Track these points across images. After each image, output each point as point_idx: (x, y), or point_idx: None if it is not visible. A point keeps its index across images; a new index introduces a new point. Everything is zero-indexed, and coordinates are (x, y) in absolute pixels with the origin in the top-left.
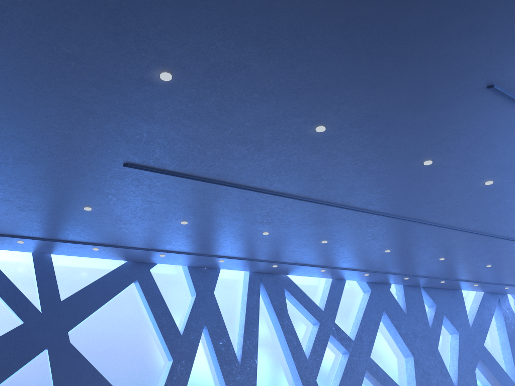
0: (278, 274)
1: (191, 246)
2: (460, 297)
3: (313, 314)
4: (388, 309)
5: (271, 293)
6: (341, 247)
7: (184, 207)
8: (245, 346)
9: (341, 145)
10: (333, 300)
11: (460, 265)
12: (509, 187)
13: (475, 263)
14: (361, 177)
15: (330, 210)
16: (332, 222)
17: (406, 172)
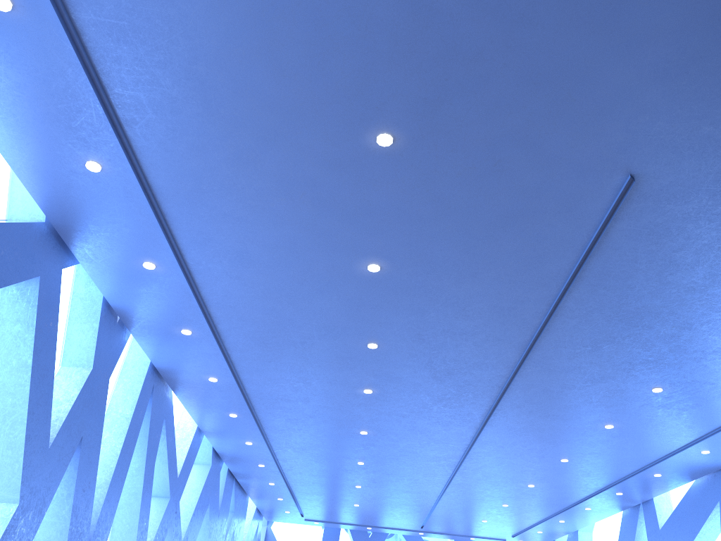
0: (167, 389)
1: (246, 291)
2: (246, 508)
3: (170, 479)
4: (212, 502)
5: (153, 419)
6: (353, 405)
7: (452, 258)
8: (104, 508)
9: (703, 337)
10: (188, 464)
11: (347, 475)
12: (599, 436)
13: (362, 479)
14: (610, 367)
15: (493, 371)
16: (449, 381)
17: (629, 386)
